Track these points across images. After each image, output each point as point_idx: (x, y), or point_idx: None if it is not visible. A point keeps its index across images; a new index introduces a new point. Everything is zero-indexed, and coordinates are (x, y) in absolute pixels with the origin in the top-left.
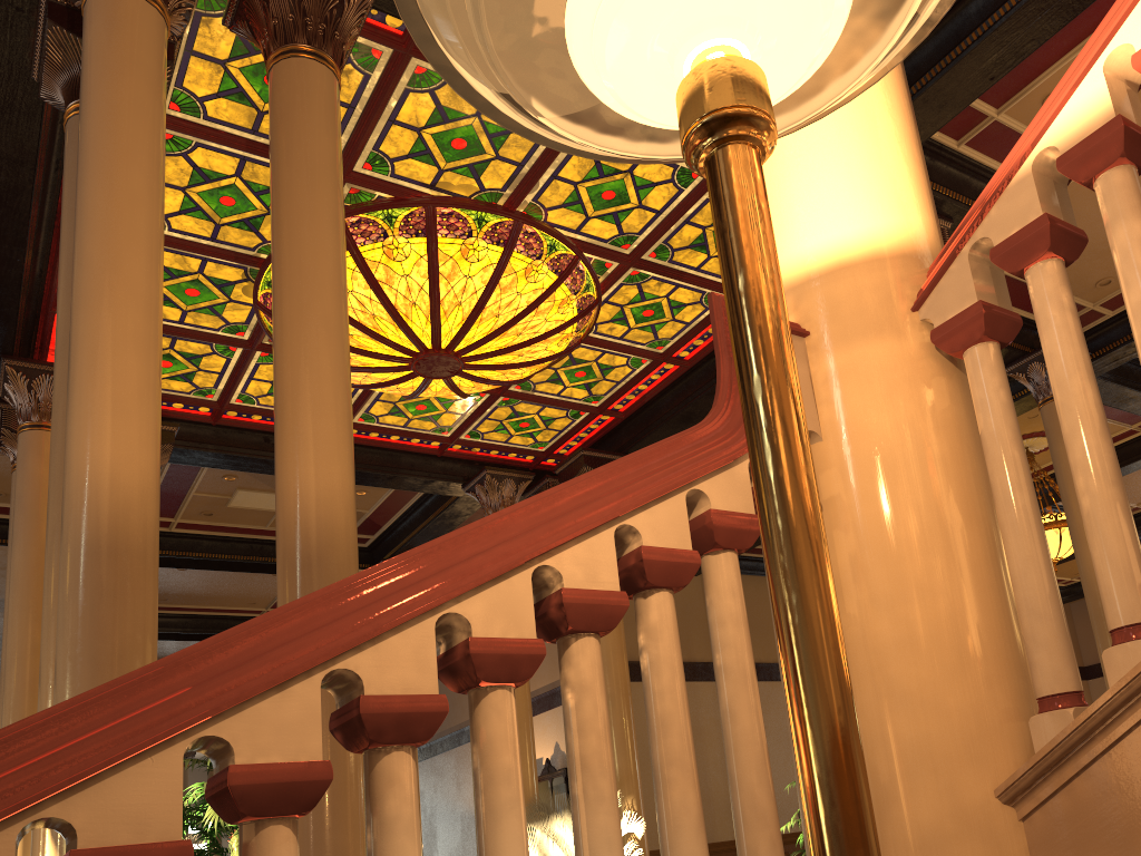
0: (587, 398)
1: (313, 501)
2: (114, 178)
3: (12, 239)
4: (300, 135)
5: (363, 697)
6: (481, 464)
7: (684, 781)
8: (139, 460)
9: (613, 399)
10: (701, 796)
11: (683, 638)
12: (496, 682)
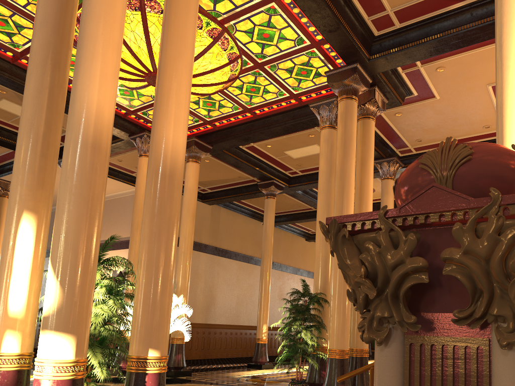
0: (206, 115)
1: (174, 148)
2: None
3: None
4: None
5: None
6: (141, 128)
7: None
8: (111, 107)
9: (217, 120)
10: (192, 302)
11: (199, 231)
12: None
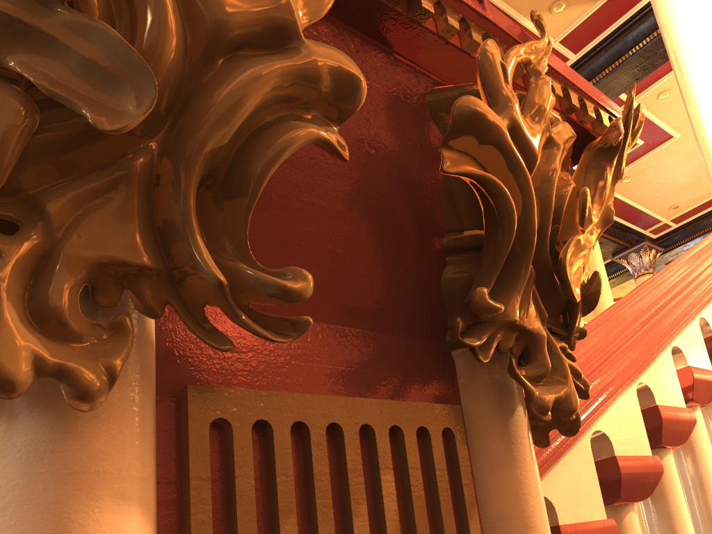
0: None
1: None
2: None
3: None
4: None
5: None
6: None
7: None
8: None
9: None
10: None
11: None
12: None
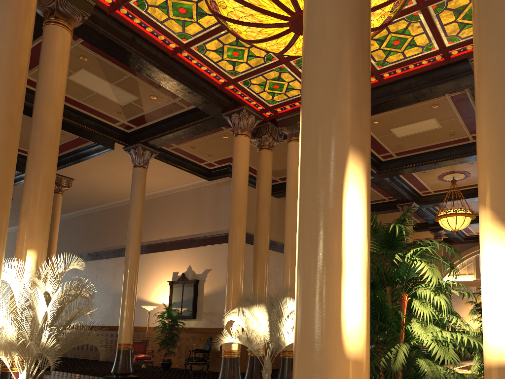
0: None
1: None
2: None
3: None
4: None
5: None
6: (235, 102)
7: None
8: None
9: None
10: None
11: None
12: None
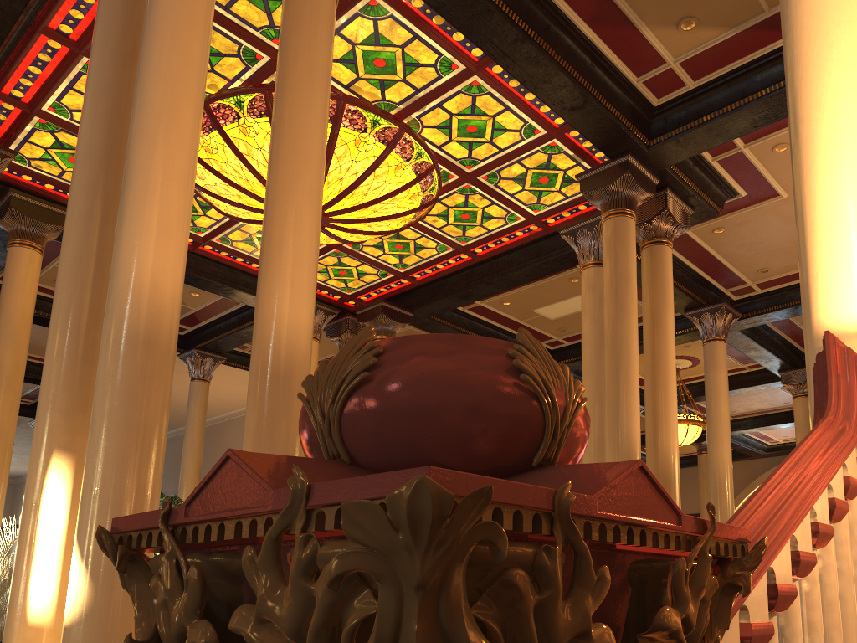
0: (397, 265)
1: (289, 330)
2: (180, 43)
3: None
4: (309, 41)
5: (777, 585)
6: None
7: (840, 640)
8: (176, 275)
9: (416, 270)
10: None
11: None
12: (798, 577)
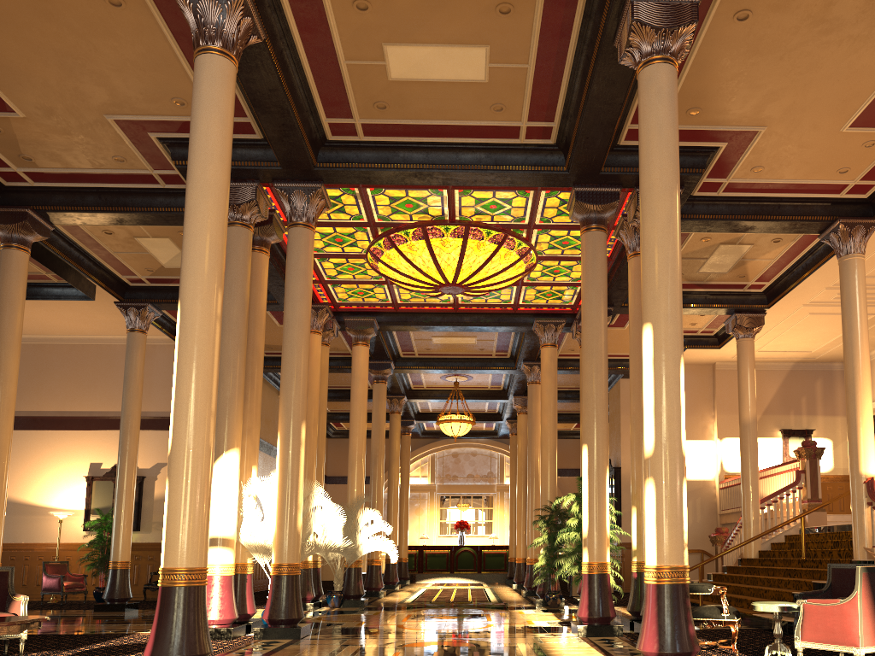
0: (403, 299)
1: None
2: None
3: (448, 182)
4: None
5: None
6: None
7: None
8: None
9: (411, 305)
10: None
11: None
12: None
